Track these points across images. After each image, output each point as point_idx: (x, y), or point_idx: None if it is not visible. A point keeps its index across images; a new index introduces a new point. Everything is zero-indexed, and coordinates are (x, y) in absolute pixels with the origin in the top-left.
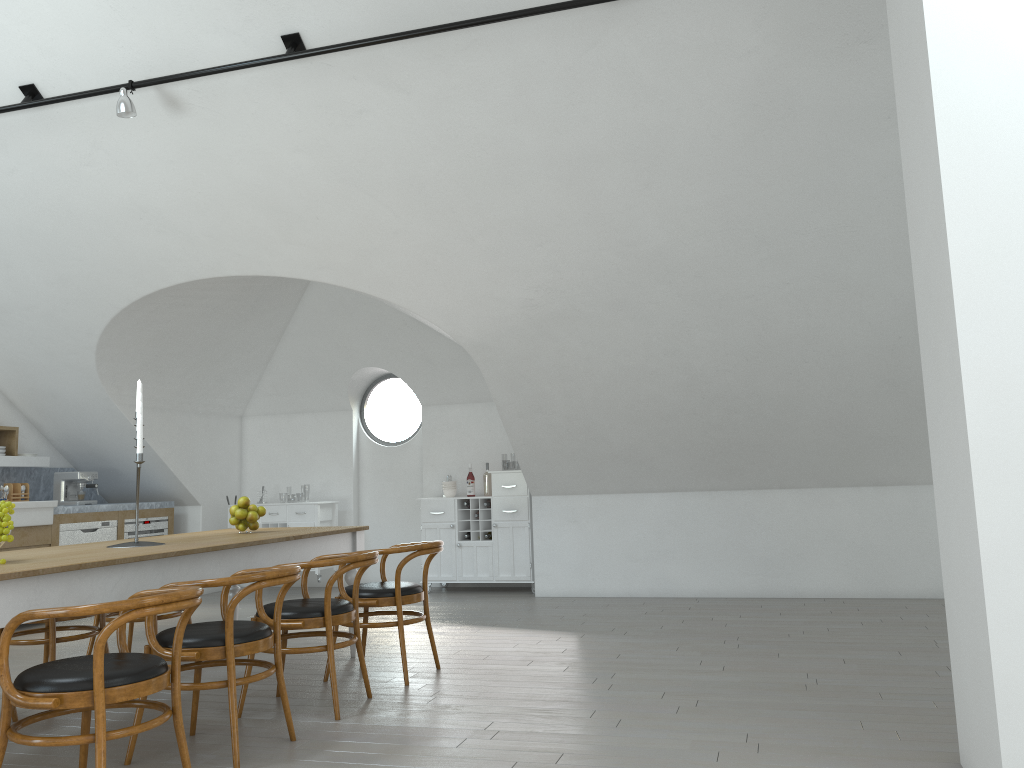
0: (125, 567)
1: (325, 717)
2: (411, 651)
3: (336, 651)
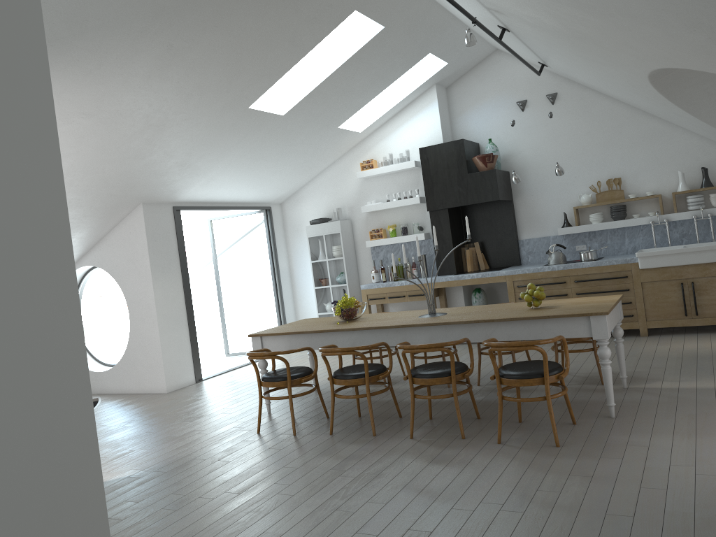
0: (352, 332)
1: (418, 435)
2: (641, 431)
3: (638, 410)
